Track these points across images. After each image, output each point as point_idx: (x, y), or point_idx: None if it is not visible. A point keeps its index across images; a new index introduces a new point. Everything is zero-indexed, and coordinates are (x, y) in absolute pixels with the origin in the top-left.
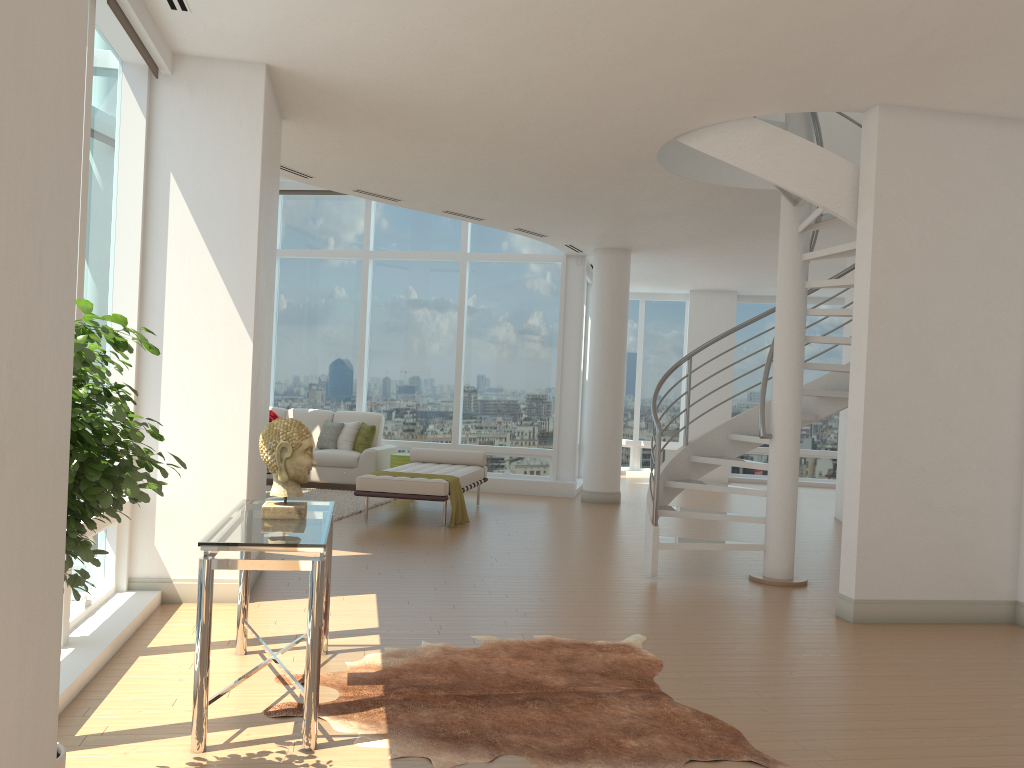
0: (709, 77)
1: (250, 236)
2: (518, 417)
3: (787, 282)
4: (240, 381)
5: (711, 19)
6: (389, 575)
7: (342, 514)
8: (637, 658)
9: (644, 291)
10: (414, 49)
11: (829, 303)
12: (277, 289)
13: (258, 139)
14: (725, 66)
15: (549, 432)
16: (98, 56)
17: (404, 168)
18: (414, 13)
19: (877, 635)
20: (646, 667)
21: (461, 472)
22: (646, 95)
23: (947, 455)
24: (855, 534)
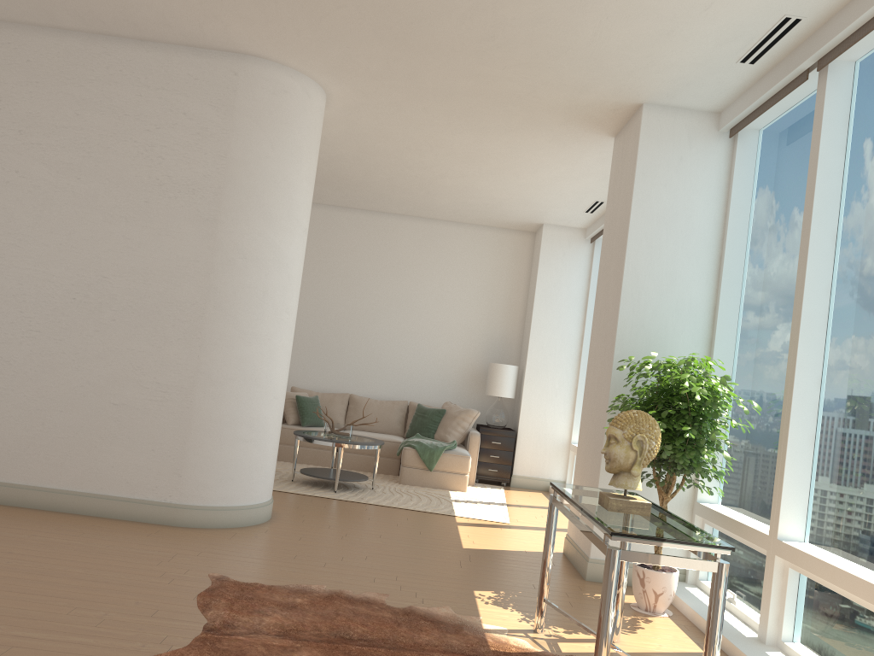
0: None
1: None
2: None
3: None
4: None
5: None
6: None
7: None
8: None
9: None
10: None
11: None
12: None
13: None
14: None
15: None
16: None
17: None
18: None
19: None
20: None
21: None
22: None
23: None
24: None
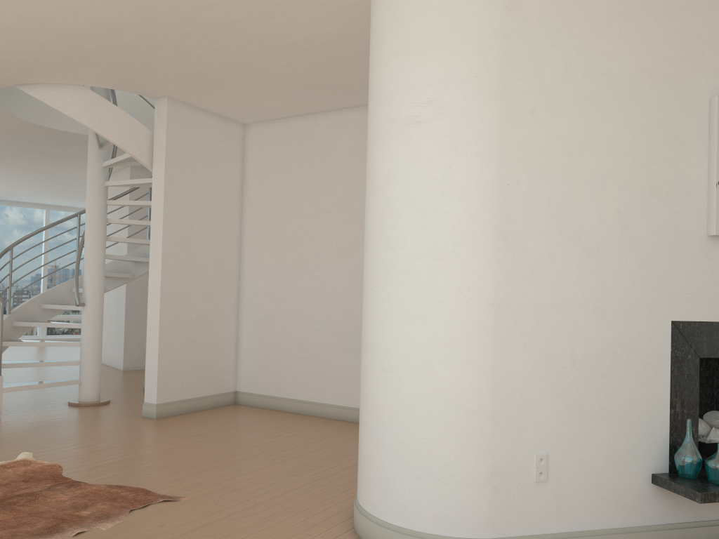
0: (68, 55)
1: None
2: None
3: (95, 199)
4: None
5: (91, 22)
6: None
7: None
8: (40, 466)
9: None
10: None
11: (69, 210)
12: None
13: None
14: (83, 51)
15: None
16: None
17: None
18: None
19: (175, 422)
20: (51, 470)
21: None
22: (11, 53)
23: (204, 311)
24: (156, 363)
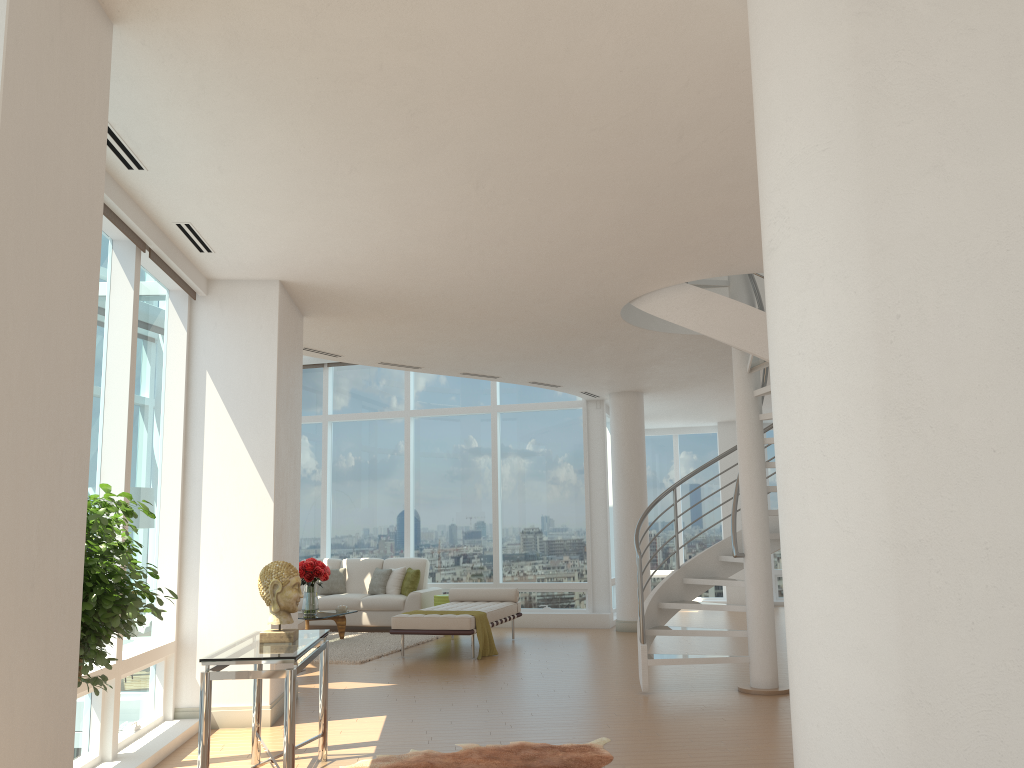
0: (630, 259)
1: (270, 415)
2: (553, 553)
3: (743, 416)
4: (264, 535)
5: (608, 222)
6: (404, 700)
7: (382, 652)
8: (592, 755)
9: (675, 426)
10: (389, 261)
11: None
12: (331, 450)
13: (274, 338)
14: (638, 250)
15: (583, 566)
16: (147, 291)
17: (414, 343)
18: (380, 238)
19: None
20: (596, 761)
21: (490, 607)
22: (587, 275)
23: None
24: None
